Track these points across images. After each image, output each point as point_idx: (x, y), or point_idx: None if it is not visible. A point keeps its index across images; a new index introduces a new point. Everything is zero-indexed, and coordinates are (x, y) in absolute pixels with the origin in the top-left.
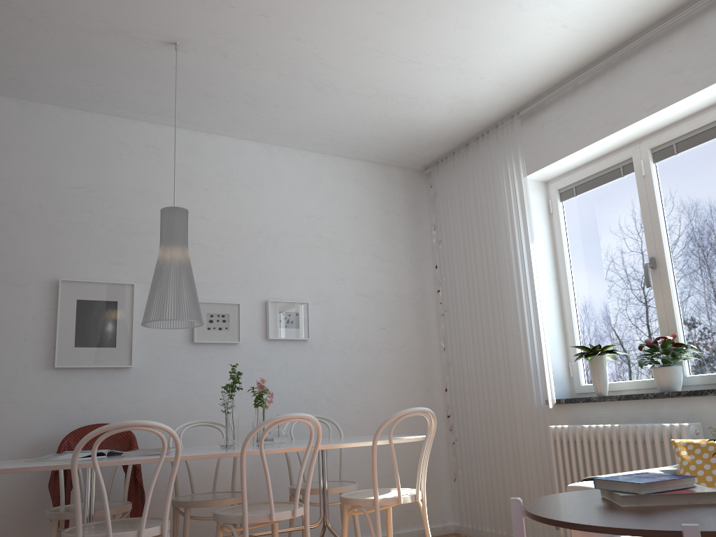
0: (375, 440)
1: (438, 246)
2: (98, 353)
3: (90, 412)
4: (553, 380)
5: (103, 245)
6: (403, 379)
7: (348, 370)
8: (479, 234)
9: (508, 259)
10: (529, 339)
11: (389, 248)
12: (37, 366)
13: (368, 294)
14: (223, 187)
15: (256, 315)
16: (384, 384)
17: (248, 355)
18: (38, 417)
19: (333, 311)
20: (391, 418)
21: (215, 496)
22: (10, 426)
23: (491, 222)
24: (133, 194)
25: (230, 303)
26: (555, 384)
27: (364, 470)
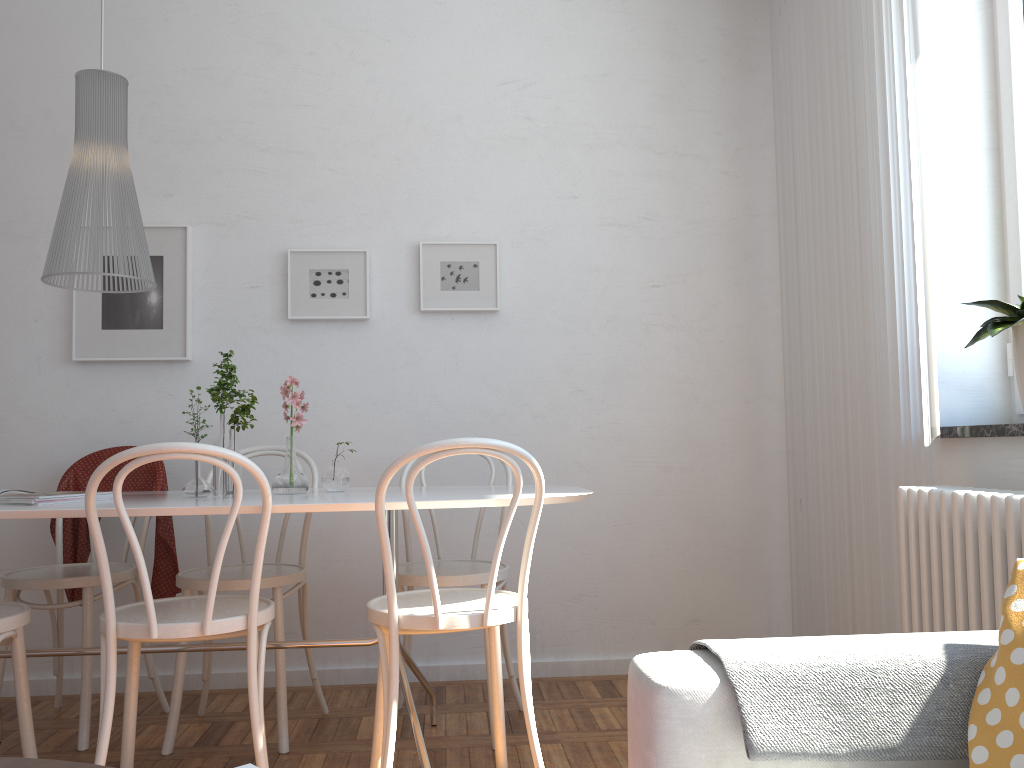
0: (376, 502)
1: (774, 113)
2: (135, 338)
3: (132, 429)
4: (956, 383)
5: (143, 167)
6: (697, 381)
7: (579, 365)
8: (829, 70)
9: (871, 115)
10: (898, 292)
11: (677, 130)
12: (54, 359)
13: (627, 221)
14: (341, 46)
15: (402, 270)
16: (655, 391)
17: (387, 339)
18: (58, 434)
19: (552, 257)
20: (402, 459)
21: (247, 572)
22: (22, 445)
23: (849, 36)
24: (187, 76)
25: (349, 250)
26: (961, 393)
27: (606, 544)
